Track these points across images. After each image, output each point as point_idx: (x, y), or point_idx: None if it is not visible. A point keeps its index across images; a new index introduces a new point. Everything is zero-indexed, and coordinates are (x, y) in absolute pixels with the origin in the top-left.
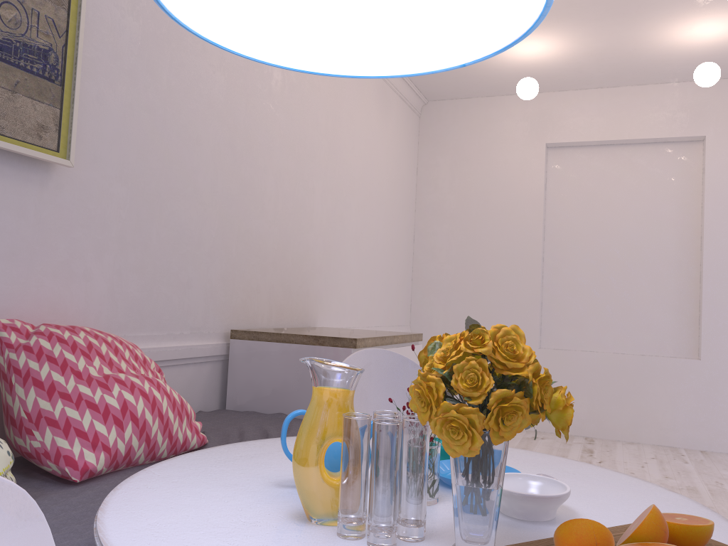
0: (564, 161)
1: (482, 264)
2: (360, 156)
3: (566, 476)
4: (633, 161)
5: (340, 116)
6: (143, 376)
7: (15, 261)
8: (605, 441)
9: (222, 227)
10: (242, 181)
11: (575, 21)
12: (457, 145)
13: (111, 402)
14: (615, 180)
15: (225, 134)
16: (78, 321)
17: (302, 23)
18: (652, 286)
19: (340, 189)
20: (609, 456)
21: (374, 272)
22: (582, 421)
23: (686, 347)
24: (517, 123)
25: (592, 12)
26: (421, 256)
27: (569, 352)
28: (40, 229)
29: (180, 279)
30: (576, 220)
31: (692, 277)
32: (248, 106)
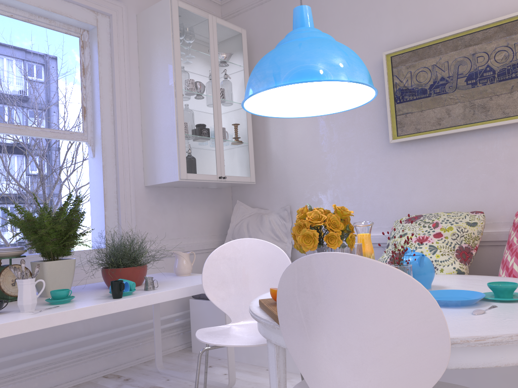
0: None
1: None
2: None
3: (493, 317)
4: None
5: None
6: None
7: None
8: None
9: None
10: None
11: None
12: None
13: None
14: None
15: None
16: None
17: None
18: None
19: None
20: None
21: None
22: None
23: None
24: None
25: None
26: None
27: None
28: None
29: None
30: None
31: None
32: None
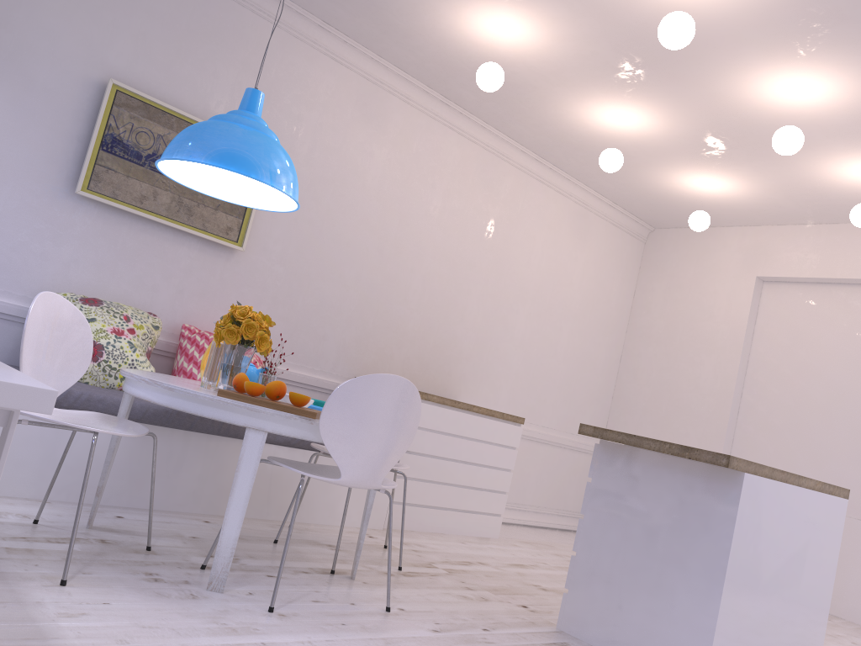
0: (778, 296)
1: (677, 390)
2: (539, 271)
3: None
4: (848, 301)
5: (513, 236)
6: None
7: (203, 298)
8: None
9: (362, 305)
10: (386, 276)
11: (728, 162)
12: (673, 272)
13: None
14: (826, 321)
15: (375, 241)
16: None
17: (254, 189)
18: (850, 438)
19: (505, 296)
20: None
21: (547, 376)
22: None
23: None
24: (732, 254)
25: (736, 154)
26: (624, 376)
27: None
28: (222, 283)
29: (318, 332)
30: (780, 358)
31: None
32: (401, 224)
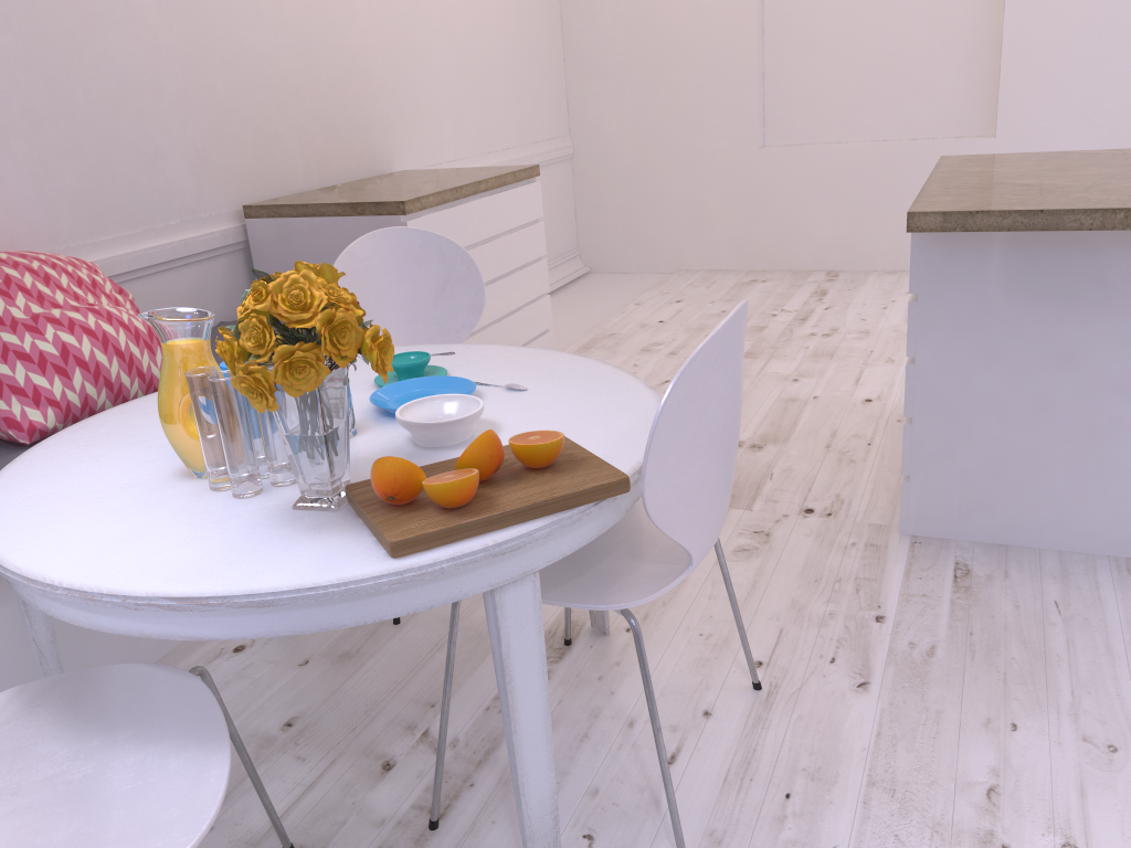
0: None
1: (667, 21)
2: None
3: (544, 382)
4: None
5: None
6: (86, 308)
7: None
8: (855, 274)
9: (192, 57)
10: None
11: None
12: None
13: (46, 349)
14: None
15: None
16: (3, 240)
17: None
18: (931, 25)
19: None
20: (846, 297)
21: (487, 65)
22: (825, 249)
23: (978, 119)
24: None
25: None
26: (574, 20)
27: (803, 149)
28: None
29: (143, 149)
30: None
31: (992, 3)
32: None
